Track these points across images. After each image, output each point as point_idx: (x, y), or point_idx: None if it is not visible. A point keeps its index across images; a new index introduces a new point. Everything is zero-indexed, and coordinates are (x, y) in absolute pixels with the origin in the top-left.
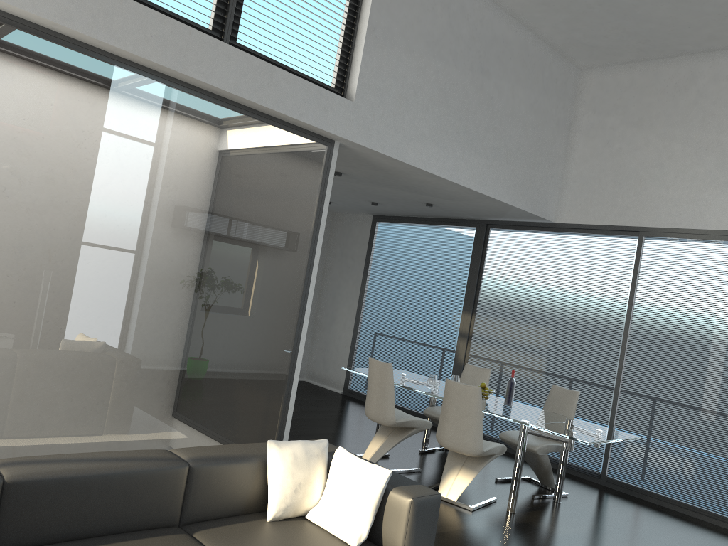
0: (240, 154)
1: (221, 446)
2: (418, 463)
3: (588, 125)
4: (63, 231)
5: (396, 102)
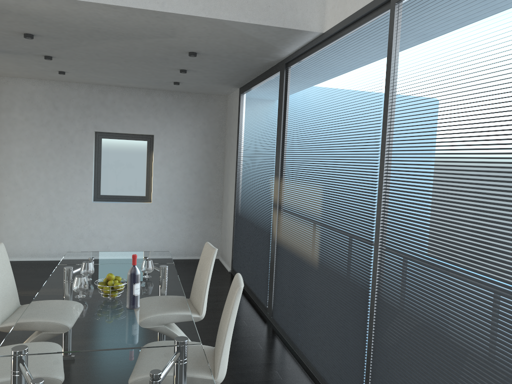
0: None
1: None
2: None
3: None
4: None
5: None
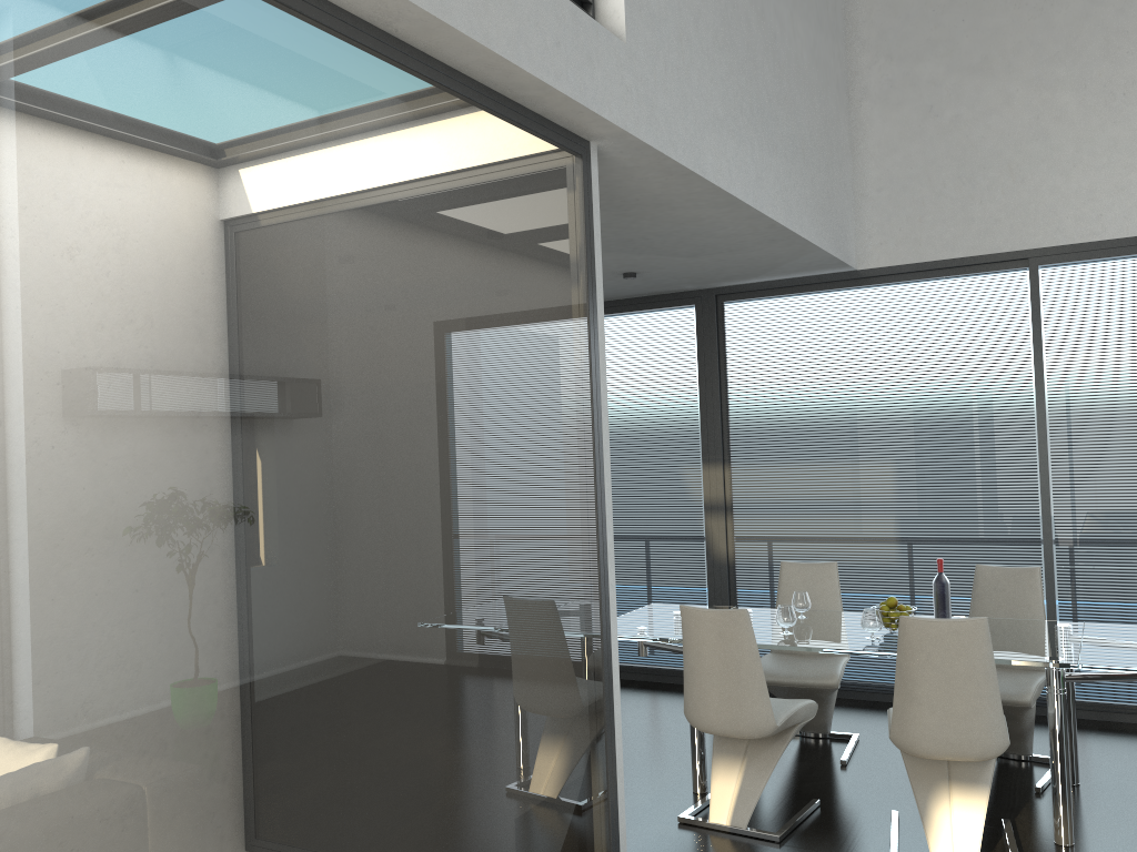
0: (448, 191)
1: None
2: (787, 784)
3: (883, 84)
4: (88, 505)
5: (677, 45)
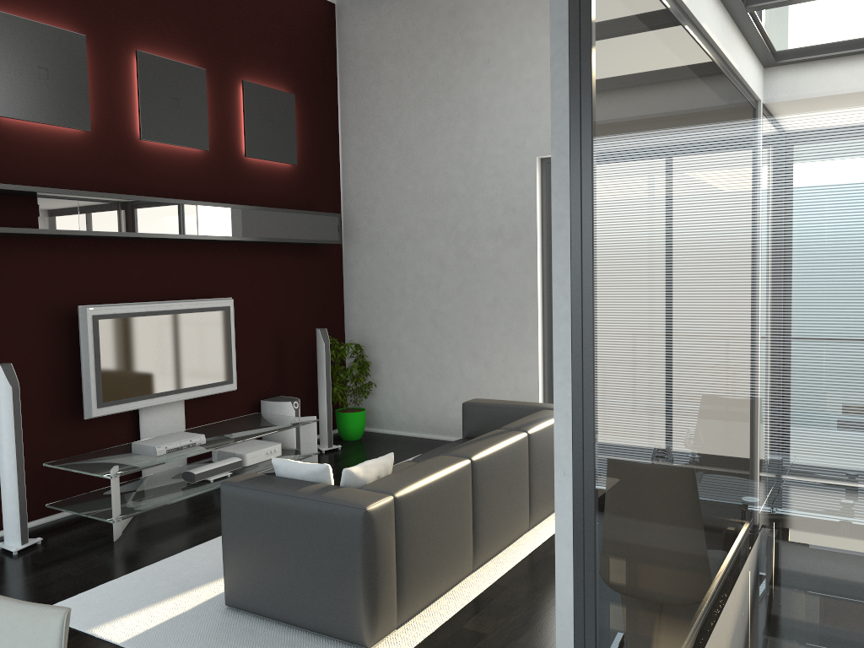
0: None
1: (438, 466)
2: None
3: None
4: None
5: None
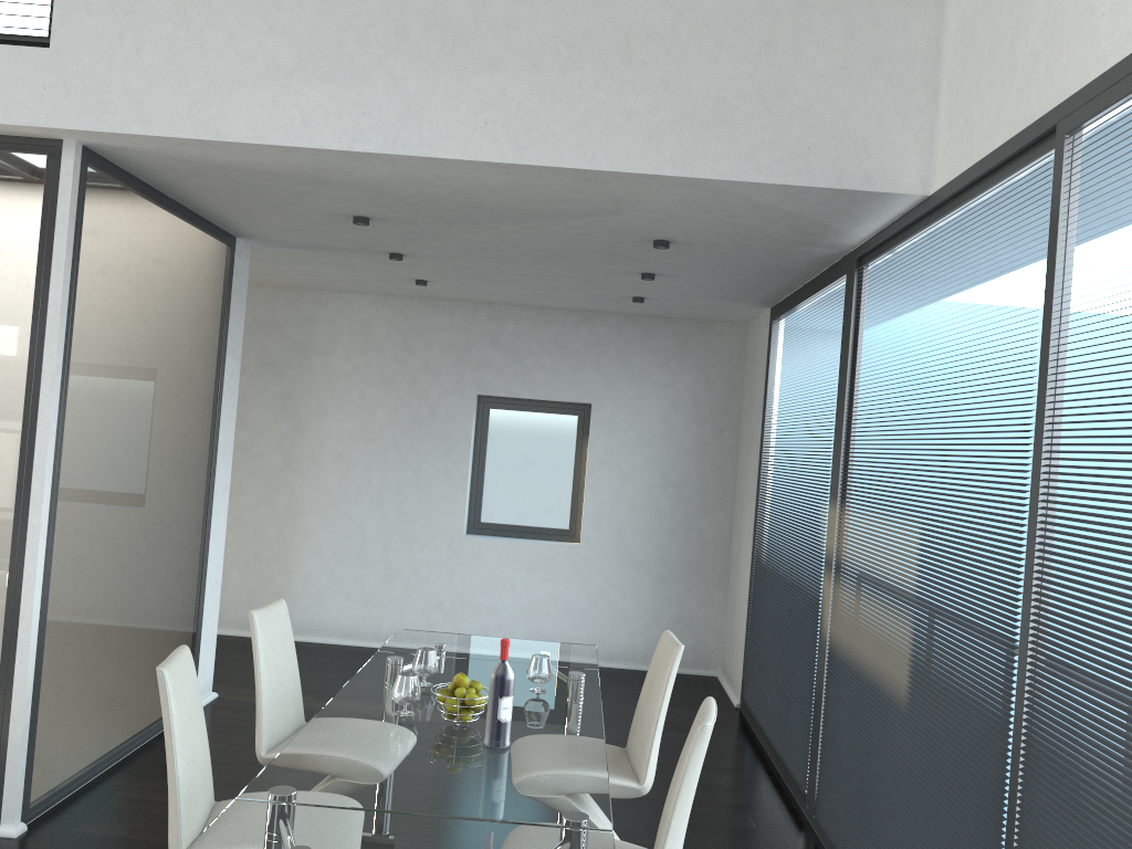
0: None
1: None
2: None
3: None
4: None
5: (174, 17)
